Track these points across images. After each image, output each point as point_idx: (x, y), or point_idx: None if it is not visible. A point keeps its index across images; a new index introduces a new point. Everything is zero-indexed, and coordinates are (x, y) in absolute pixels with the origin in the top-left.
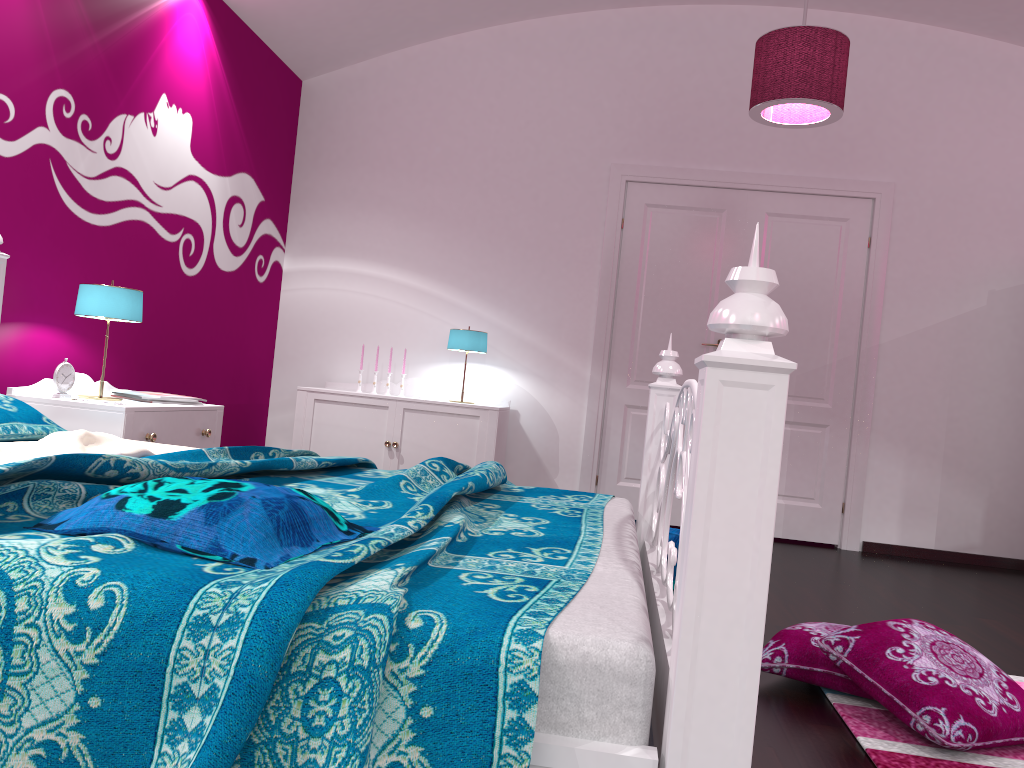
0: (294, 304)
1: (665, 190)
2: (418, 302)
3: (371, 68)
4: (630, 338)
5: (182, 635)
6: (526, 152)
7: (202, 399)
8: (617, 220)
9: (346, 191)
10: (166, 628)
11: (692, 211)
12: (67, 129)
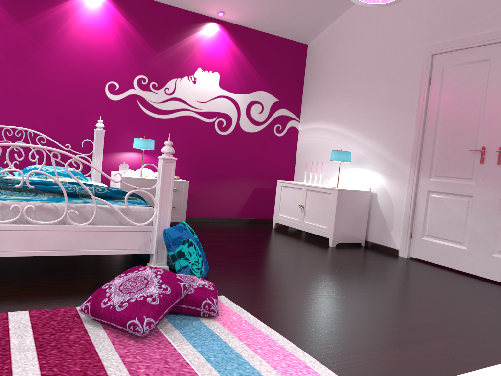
0: (301, 145)
1: (454, 55)
2: (340, 139)
3: (329, 30)
4: (431, 150)
5: None
6: (385, 52)
7: (175, 177)
8: (425, 79)
9: (319, 90)
10: None
11: (470, 64)
12: (144, 88)
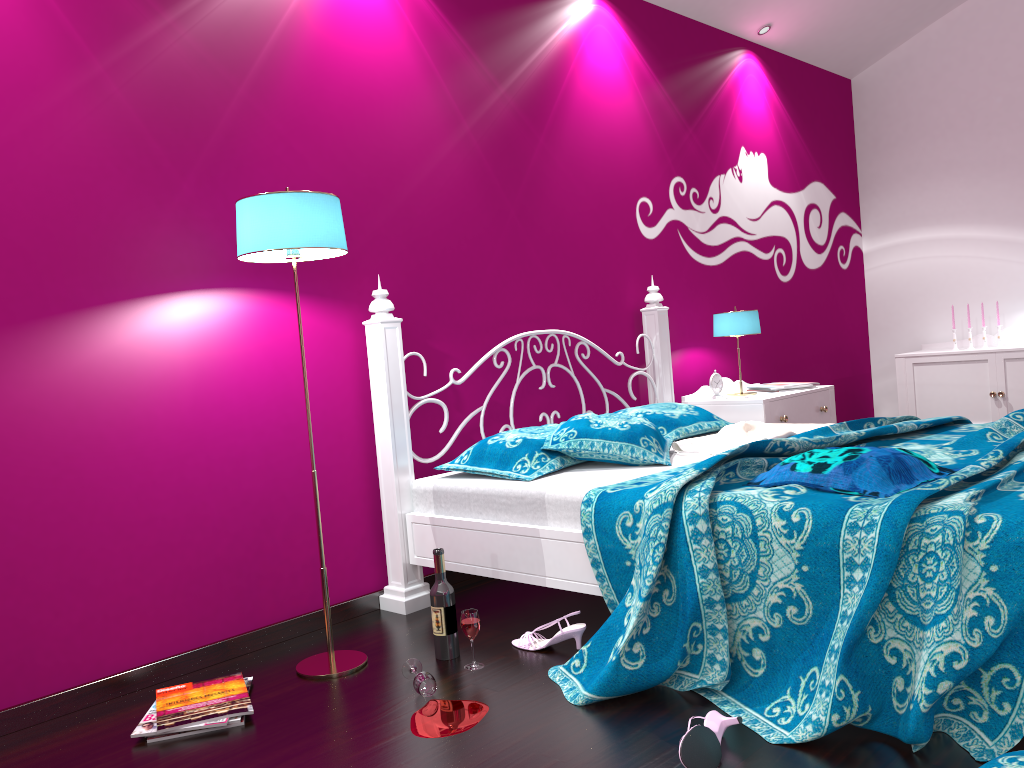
0: (878, 280)
1: None
2: (1003, 252)
3: (914, 45)
4: None
5: (844, 532)
6: None
7: (815, 383)
8: None
9: (910, 166)
10: (834, 529)
11: None
12: (684, 203)
